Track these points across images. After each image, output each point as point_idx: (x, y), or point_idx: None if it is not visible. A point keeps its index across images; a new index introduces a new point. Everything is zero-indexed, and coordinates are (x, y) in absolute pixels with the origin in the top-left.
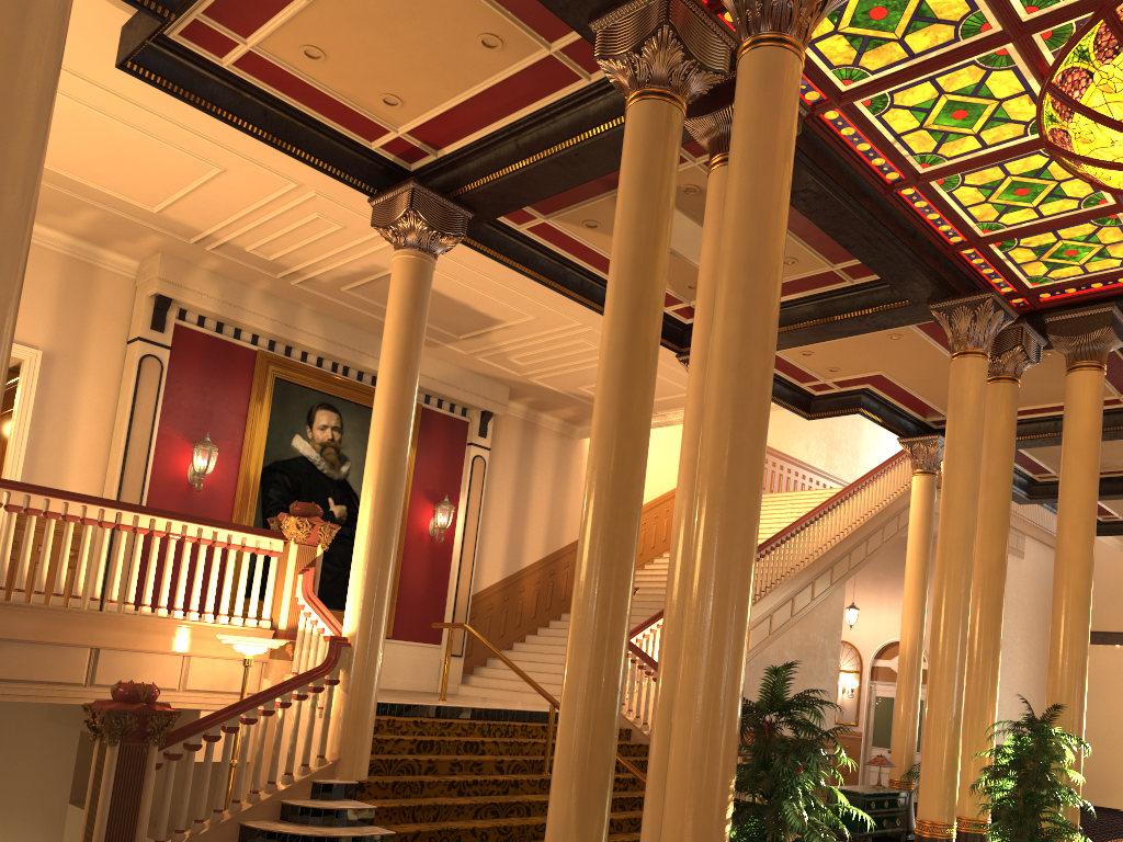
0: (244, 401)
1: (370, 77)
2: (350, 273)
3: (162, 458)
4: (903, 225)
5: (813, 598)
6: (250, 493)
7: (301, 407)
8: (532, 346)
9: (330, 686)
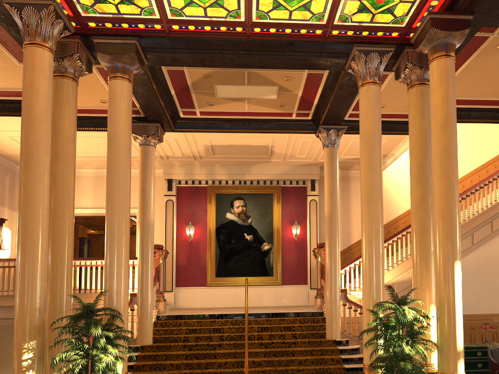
0: (205, 206)
1: (89, 99)
2: (204, 150)
3: (179, 233)
4: (278, 43)
5: (493, 231)
6: (211, 238)
7: (227, 201)
8: (294, 149)
9: (131, 311)
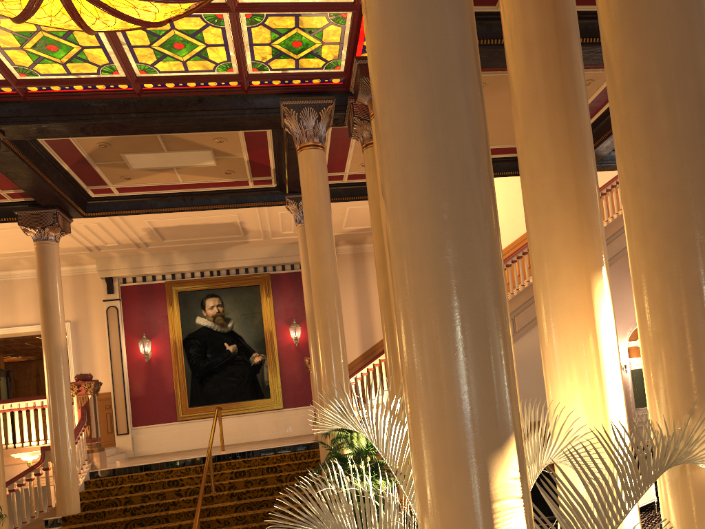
0: (165, 310)
1: None
2: (147, 235)
3: (131, 352)
4: (182, 100)
5: None
6: (178, 355)
7: (196, 301)
8: (274, 224)
9: (45, 471)
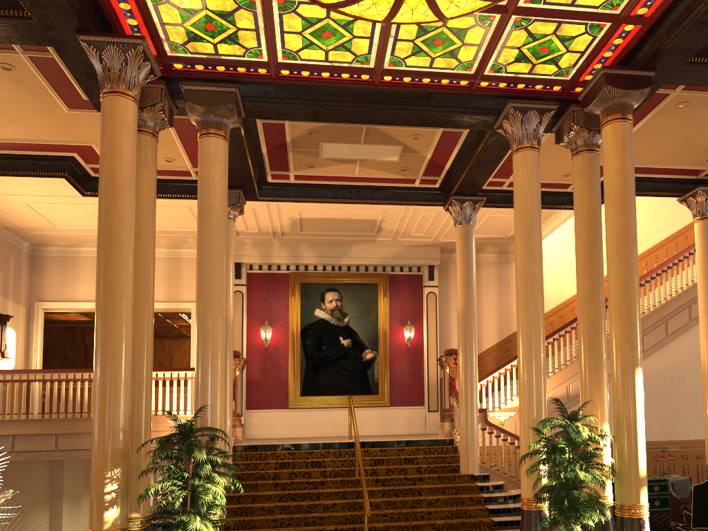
0: (286, 299)
1: None
2: (289, 224)
3: (251, 337)
4: (412, 95)
5: (668, 334)
6: (295, 344)
7: (316, 294)
8: (410, 225)
9: None
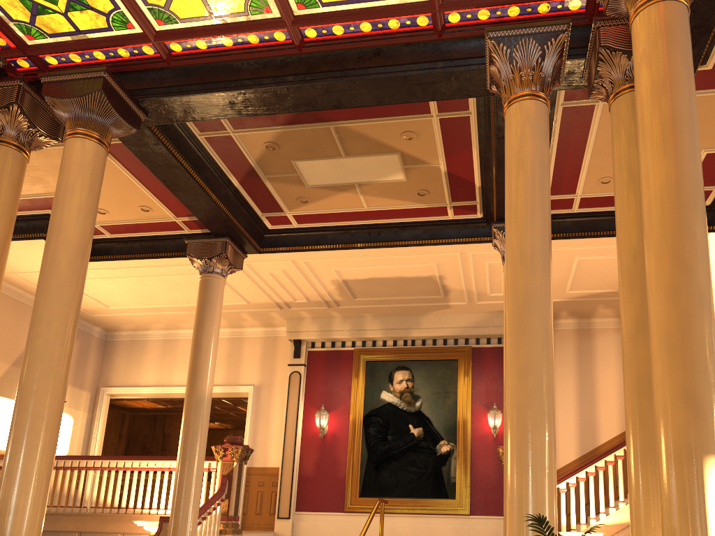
0: (349, 380)
1: (122, 206)
2: (337, 290)
3: (307, 424)
4: (354, 55)
5: None
6: (356, 433)
7: (384, 373)
8: (480, 281)
9: None
